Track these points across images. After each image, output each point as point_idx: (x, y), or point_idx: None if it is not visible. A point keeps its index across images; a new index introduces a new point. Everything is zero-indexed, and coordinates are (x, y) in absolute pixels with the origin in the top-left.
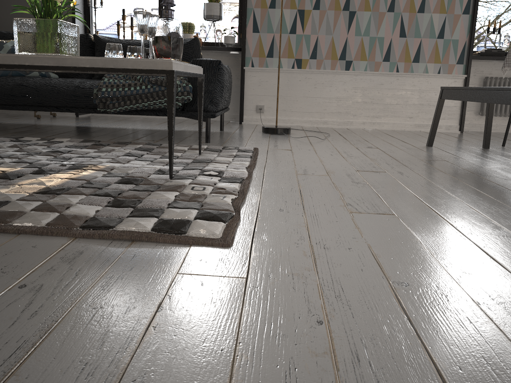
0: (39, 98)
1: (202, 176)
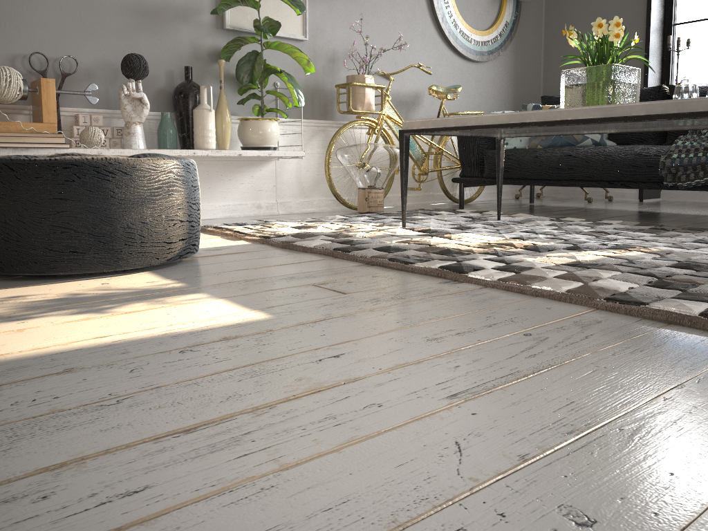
0: (588, 171)
1: None
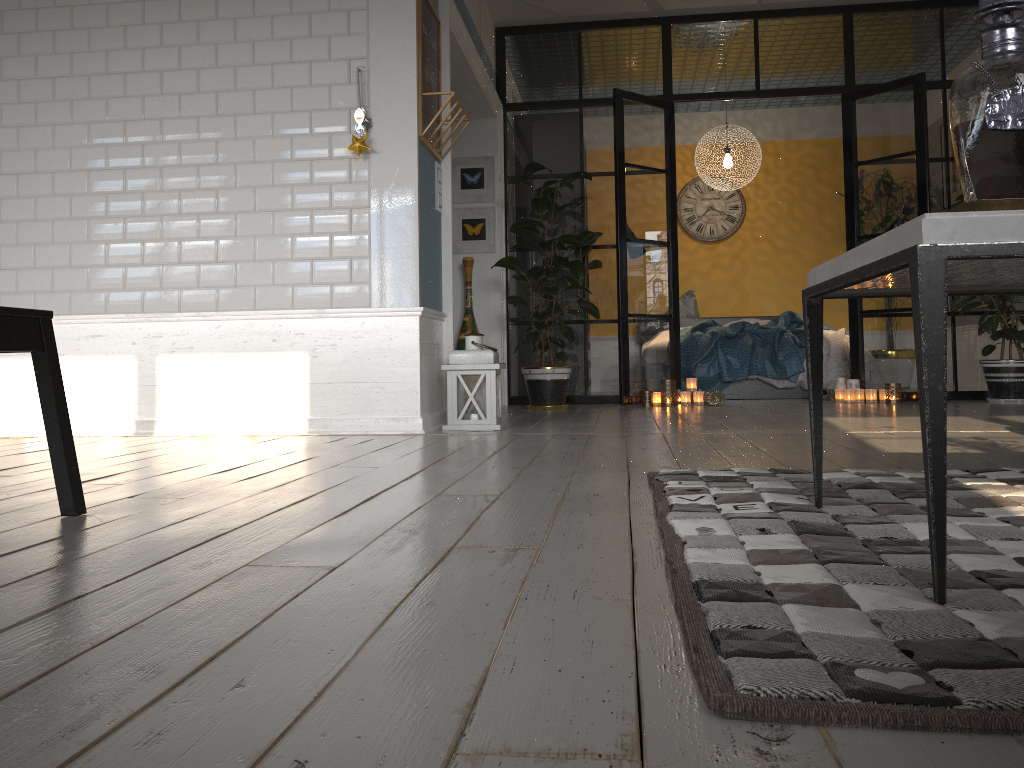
0: None
1: (758, 508)
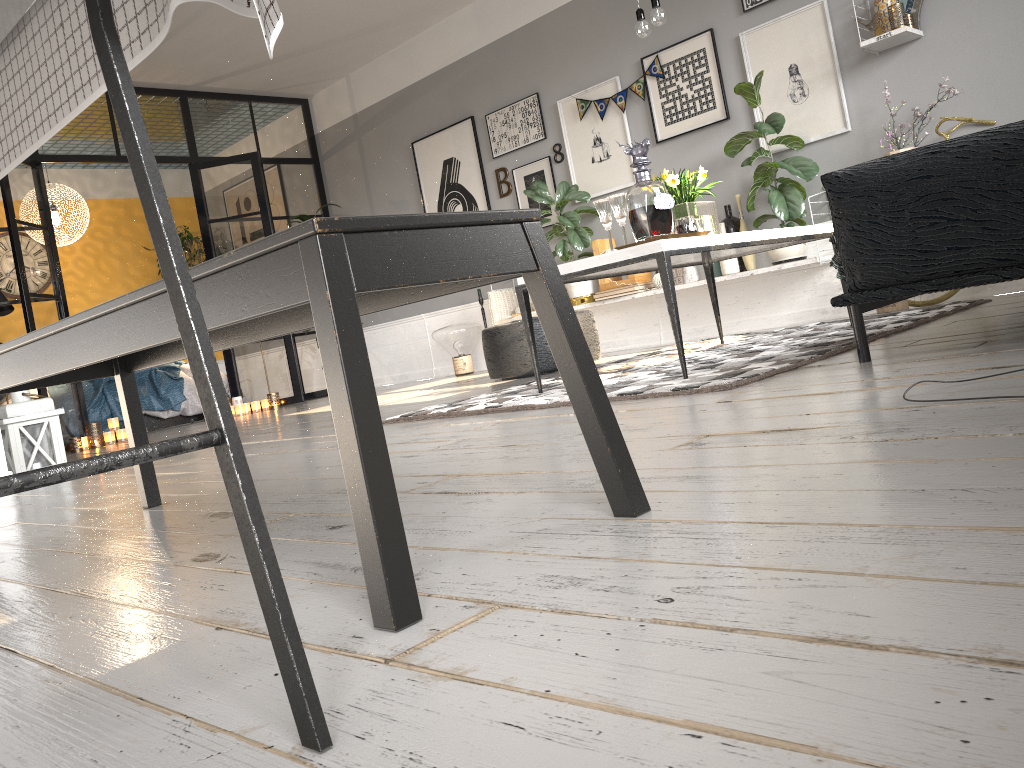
0: None
1: (527, 397)
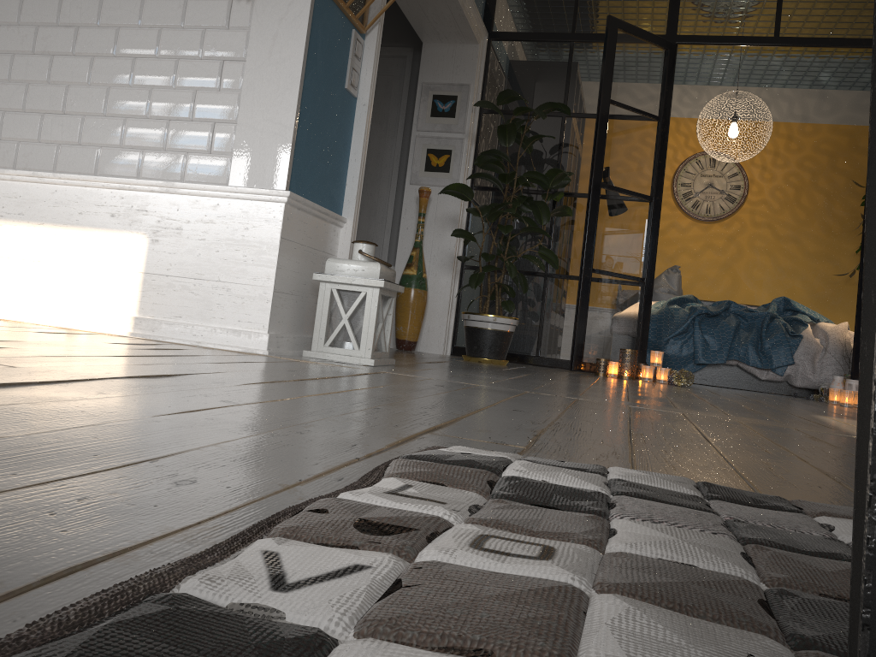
0: None
1: None
